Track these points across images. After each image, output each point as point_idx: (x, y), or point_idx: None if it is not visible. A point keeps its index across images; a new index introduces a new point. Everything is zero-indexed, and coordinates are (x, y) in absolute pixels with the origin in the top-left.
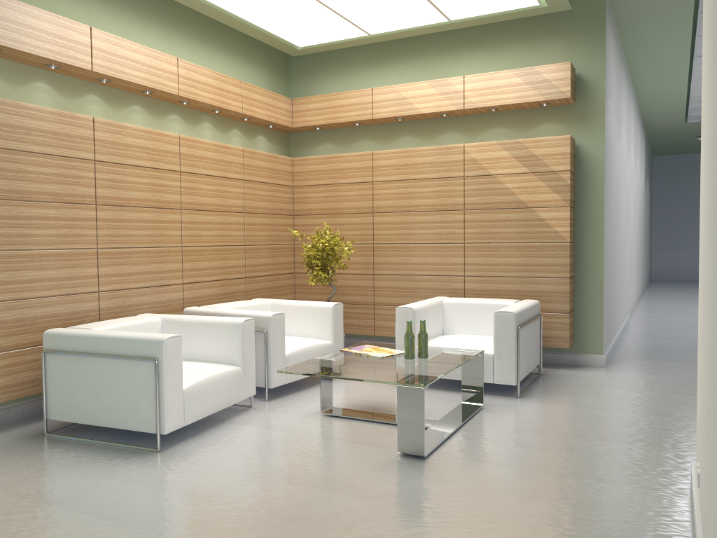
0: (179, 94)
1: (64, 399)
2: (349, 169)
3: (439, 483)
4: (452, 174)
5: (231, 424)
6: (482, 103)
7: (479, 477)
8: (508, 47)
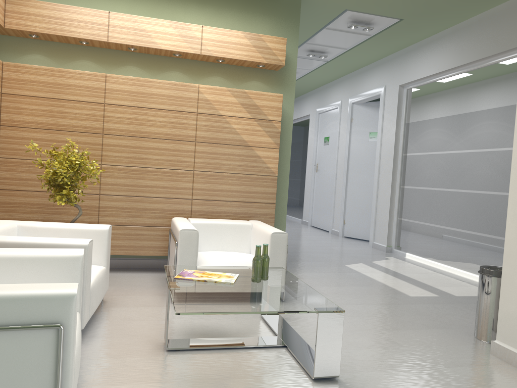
0: None
1: None
2: (78, 86)
3: None
4: (187, 109)
5: None
6: (217, 53)
7: (401, 386)
8: (229, 13)
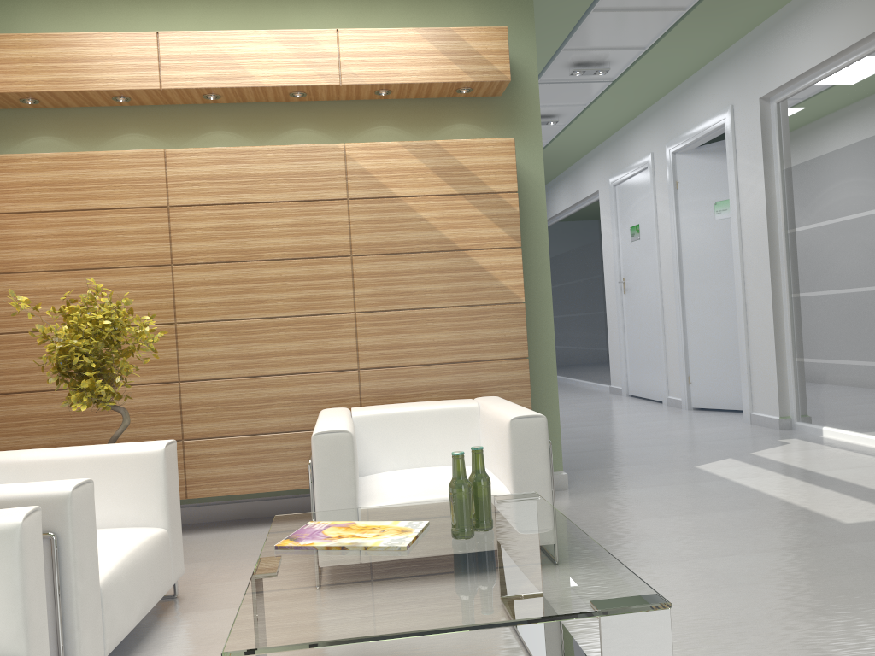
0: None
1: None
2: (115, 181)
3: None
4: (326, 194)
5: None
6: (373, 77)
7: None
8: (392, 1)
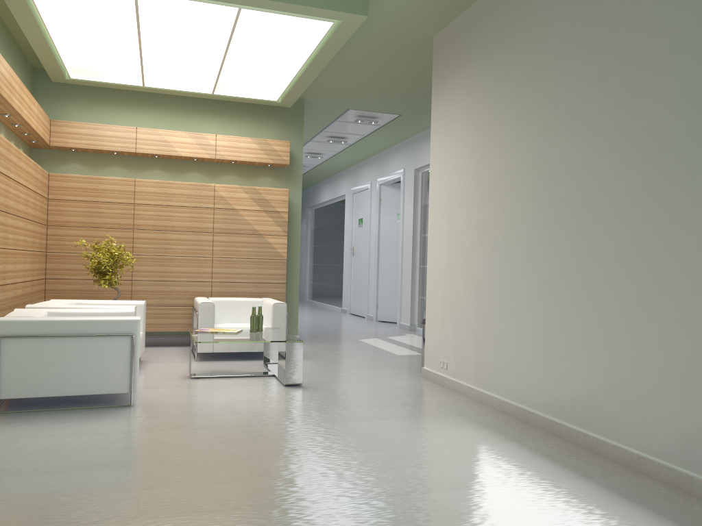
0: (17, 109)
1: (22, 378)
2: (111, 190)
3: (329, 391)
4: (205, 205)
5: (140, 389)
6: (230, 157)
7: (342, 387)
8: (240, 120)
